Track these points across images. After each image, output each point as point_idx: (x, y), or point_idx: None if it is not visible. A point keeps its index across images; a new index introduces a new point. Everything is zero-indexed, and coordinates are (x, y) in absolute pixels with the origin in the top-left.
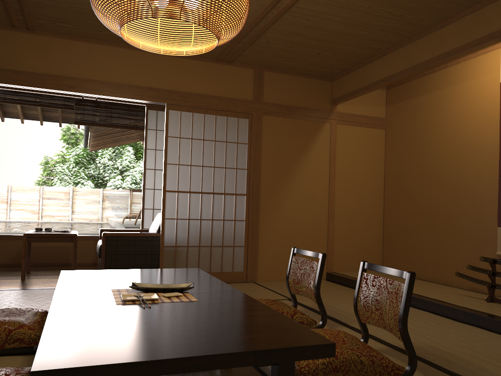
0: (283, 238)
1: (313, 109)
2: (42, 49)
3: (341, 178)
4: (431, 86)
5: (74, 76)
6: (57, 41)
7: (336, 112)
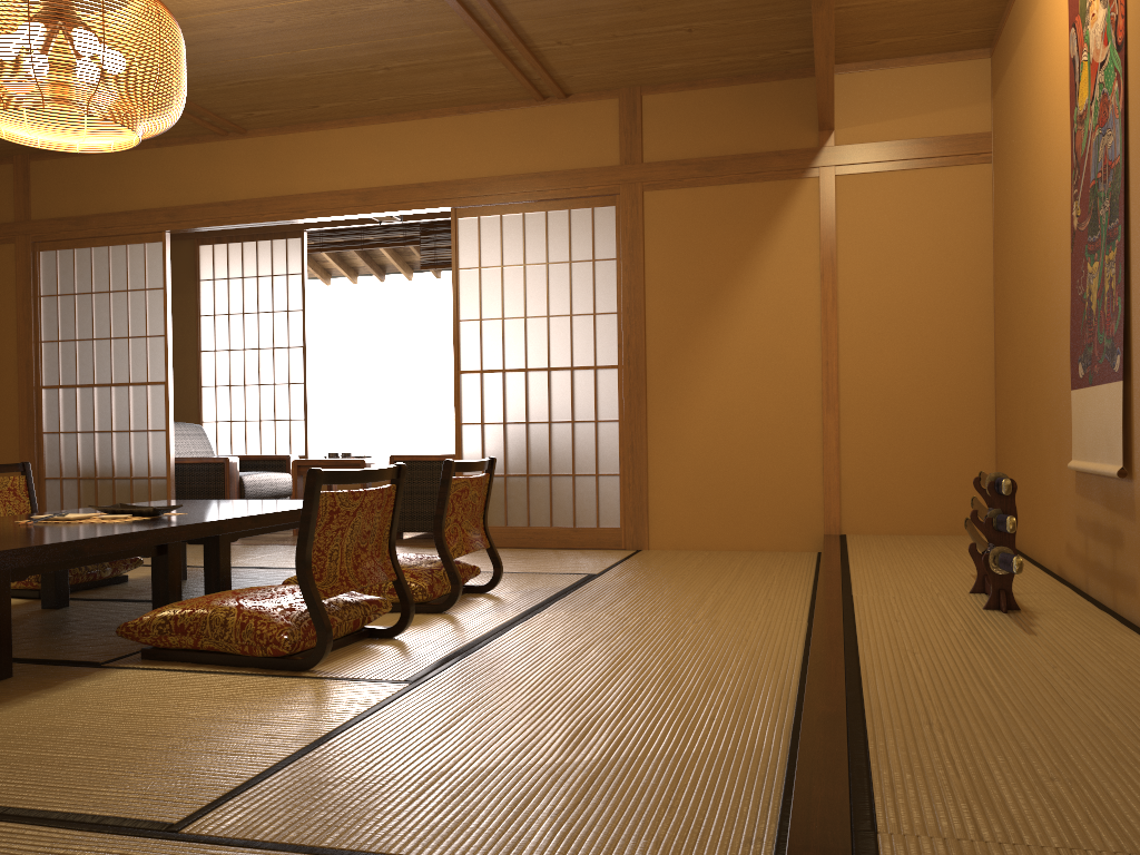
0: (706, 456)
1: (767, 154)
2: (258, 159)
3: (855, 308)
4: (1020, 22)
5: (304, 192)
6: (278, 140)
7: (831, 147)
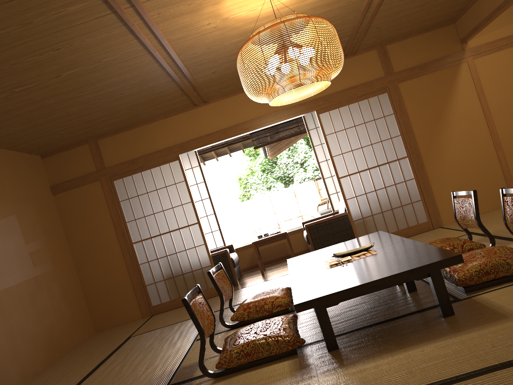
0: (455, 181)
1: (444, 57)
2: (218, 112)
3: (496, 107)
4: None
5: (244, 120)
6: (225, 101)
7: (469, 49)
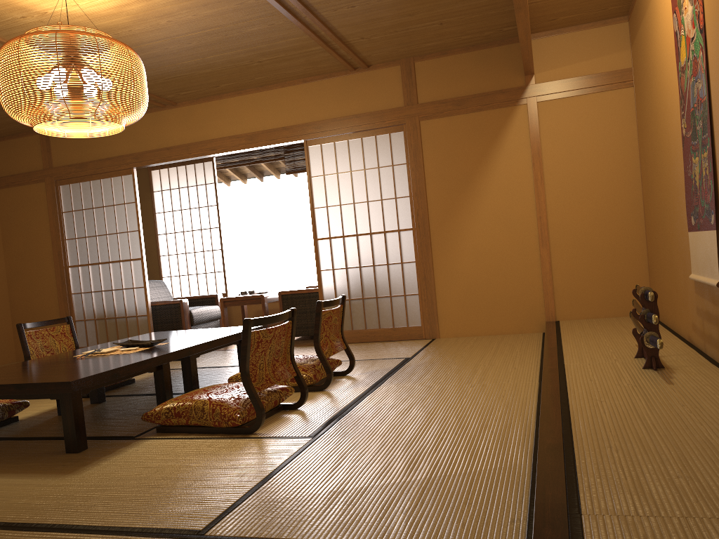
0: (470, 279)
1: (493, 92)
2: (185, 120)
3: (555, 182)
4: (644, 3)
5: (214, 138)
6: (196, 107)
7: (533, 85)
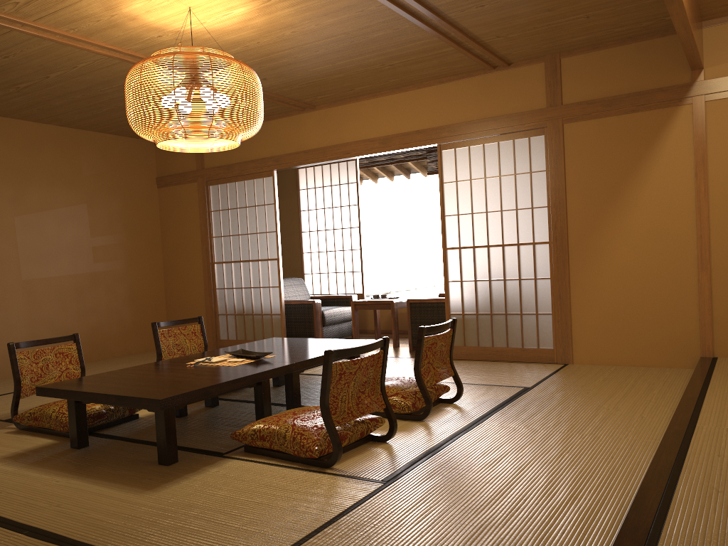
0: (612, 302)
1: (652, 91)
2: (322, 123)
3: (722, 196)
4: None
5: (349, 141)
6: (333, 110)
7: (701, 81)
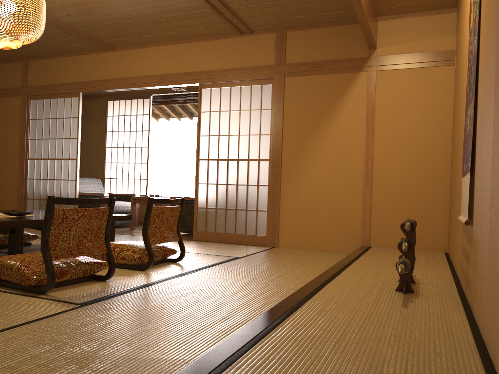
0: (307, 204)
1: (343, 60)
2: (119, 61)
3: (382, 136)
4: None
5: (137, 75)
6: (127, 52)
7: (374, 57)
